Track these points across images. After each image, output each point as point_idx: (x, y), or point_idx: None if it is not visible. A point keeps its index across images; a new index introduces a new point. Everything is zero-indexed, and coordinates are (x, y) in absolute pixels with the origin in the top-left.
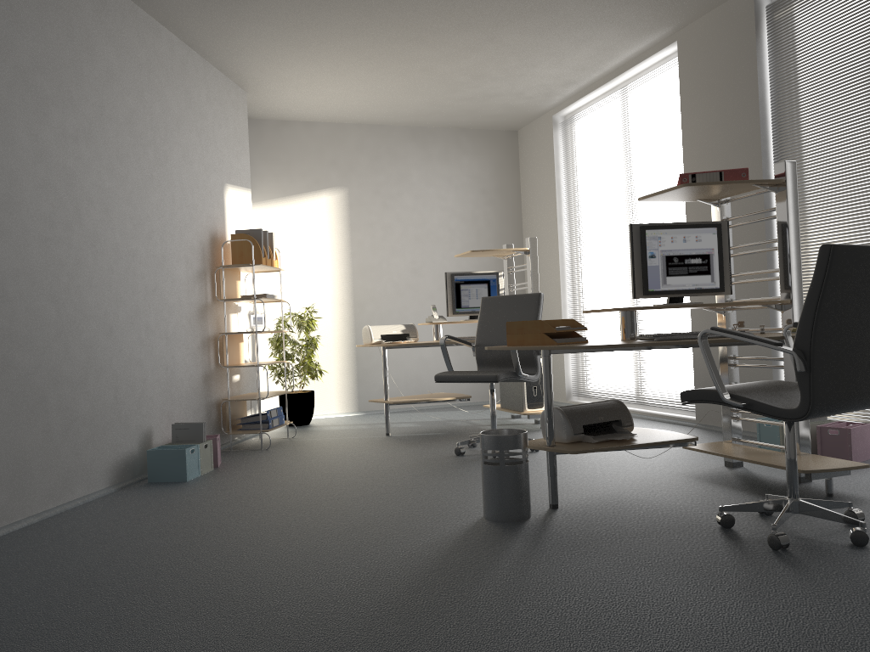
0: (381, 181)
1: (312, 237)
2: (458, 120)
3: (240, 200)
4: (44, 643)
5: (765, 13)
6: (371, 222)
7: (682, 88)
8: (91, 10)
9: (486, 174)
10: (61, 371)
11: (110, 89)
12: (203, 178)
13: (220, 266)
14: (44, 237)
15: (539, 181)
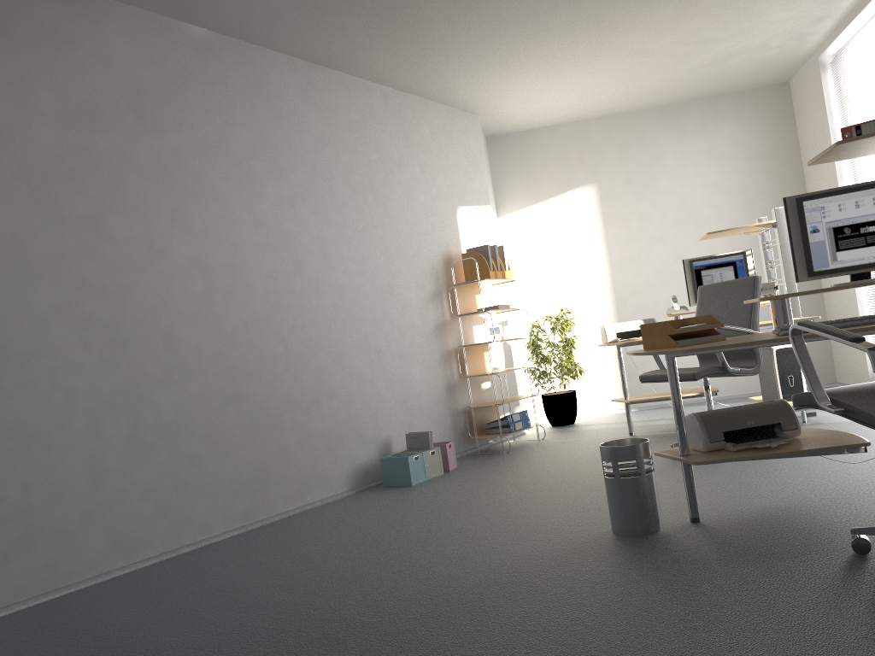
0: (631, 169)
1: (565, 238)
2: (708, 87)
3: (478, 218)
4: (184, 620)
5: None
6: (625, 214)
7: None
8: (297, 92)
9: (753, 138)
10: (292, 397)
11: (322, 153)
12: (431, 207)
13: (450, 285)
14: (267, 290)
15: (815, 134)
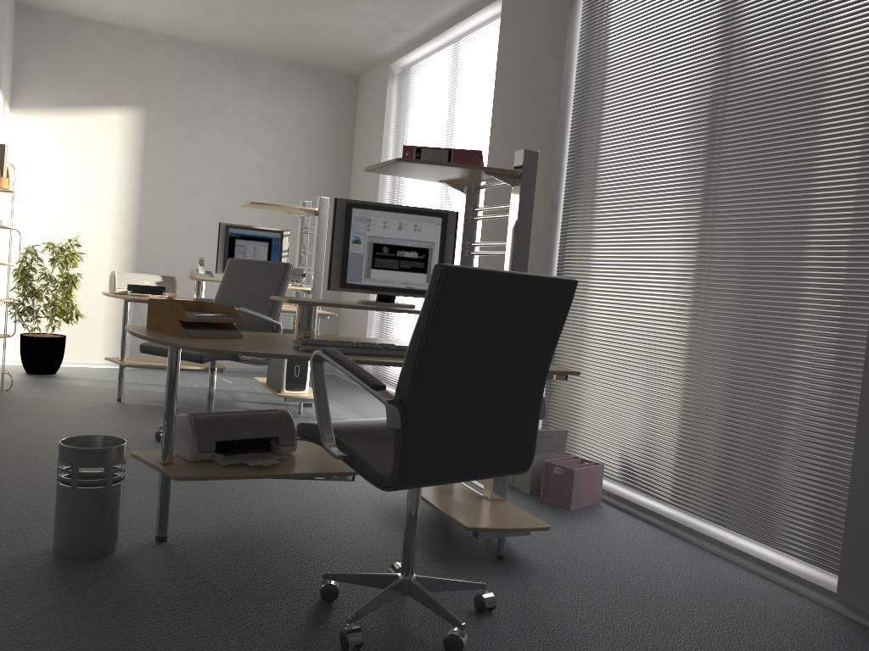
0: (188, 107)
1: (94, 159)
2: (286, 52)
3: None
4: None
5: None
6: (171, 153)
7: (500, 53)
8: None
9: (316, 119)
10: None
11: None
12: None
13: None
14: None
15: (370, 136)
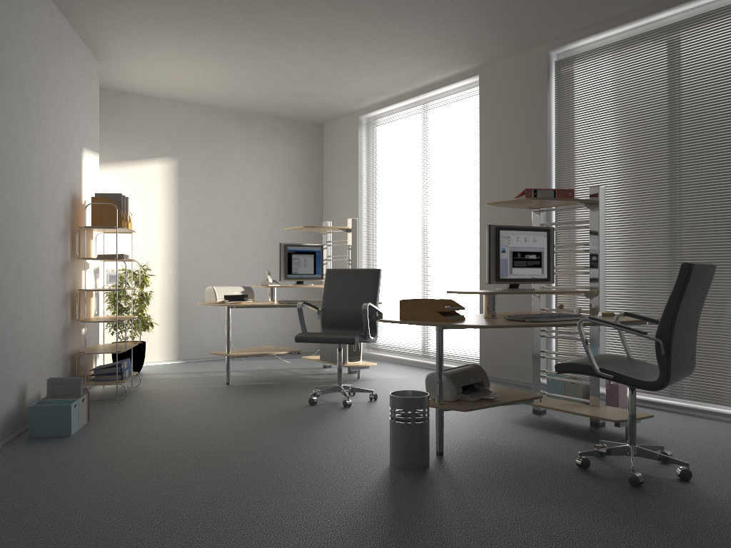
0: (208, 155)
1: (144, 200)
2: (279, 110)
3: (92, 164)
4: None
5: (554, 66)
6: (198, 191)
7: (482, 112)
8: None
9: (296, 158)
10: None
11: (8, 51)
12: (68, 142)
13: (84, 226)
14: None
15: (343, 168)
